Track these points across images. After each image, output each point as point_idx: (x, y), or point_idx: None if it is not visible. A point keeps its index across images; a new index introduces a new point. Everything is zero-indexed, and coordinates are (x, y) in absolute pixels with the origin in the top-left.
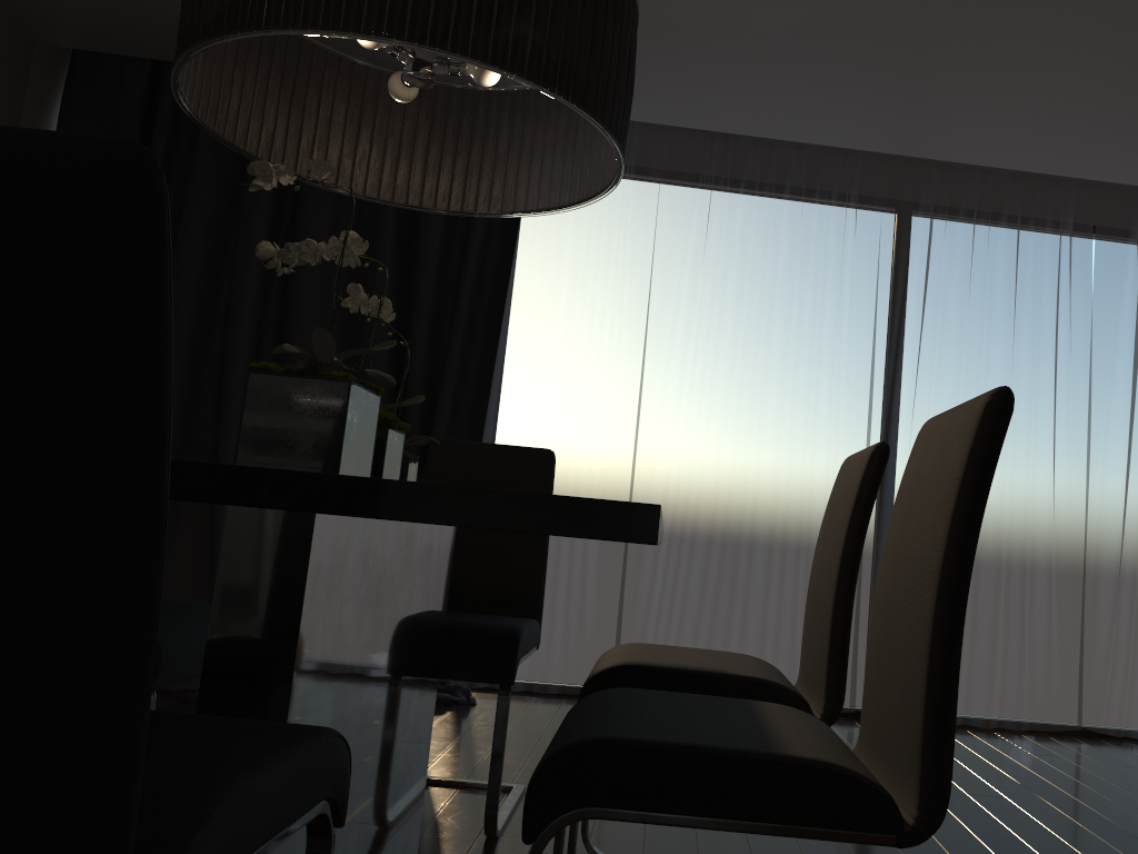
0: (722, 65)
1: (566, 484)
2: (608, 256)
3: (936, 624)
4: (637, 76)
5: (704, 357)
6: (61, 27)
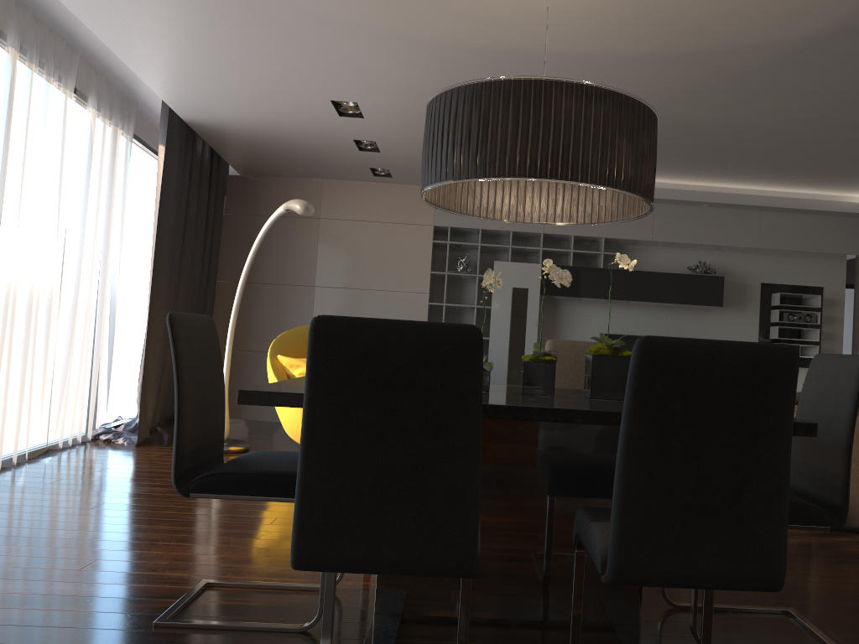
0: None
1: None
2: None
3: None
4: None
5: None
6: None
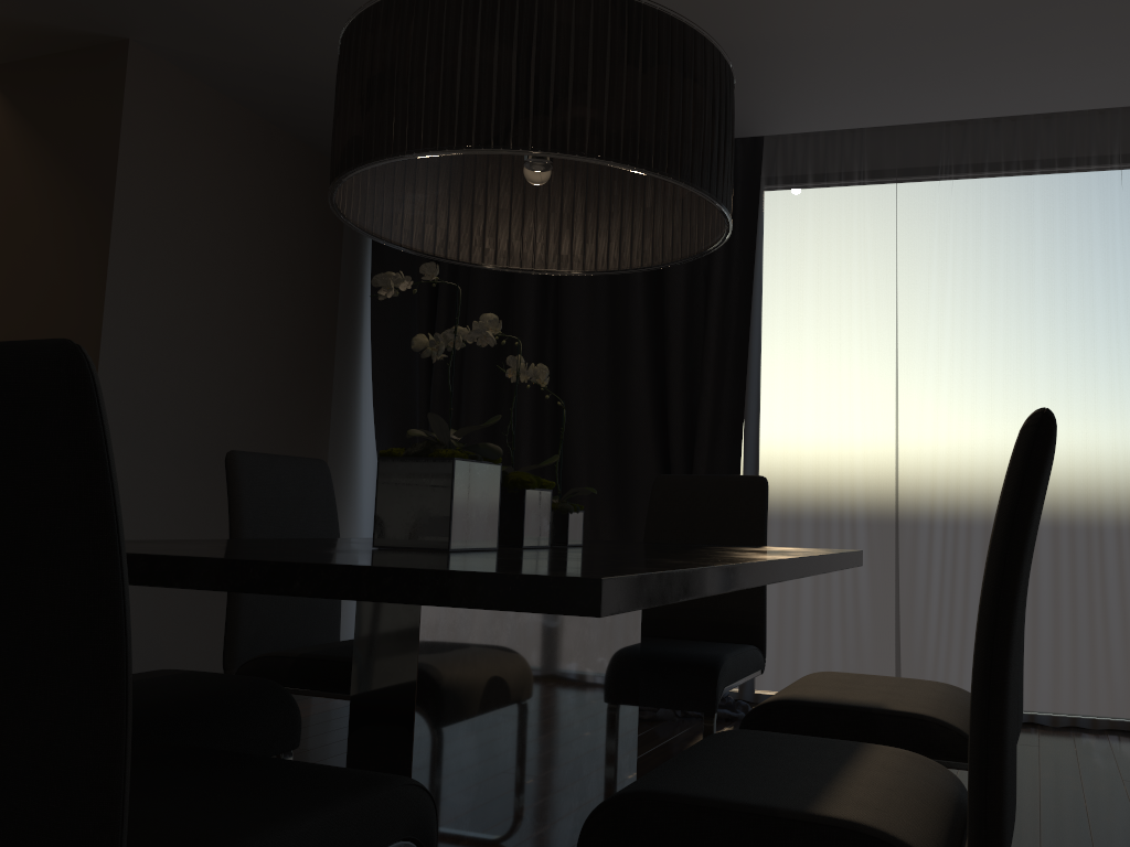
0: (923, 56)
1: (829, 498)
2: (849, 266)
3: (974, 676)
4: (841, 86)
5: (960, 355)
6: None
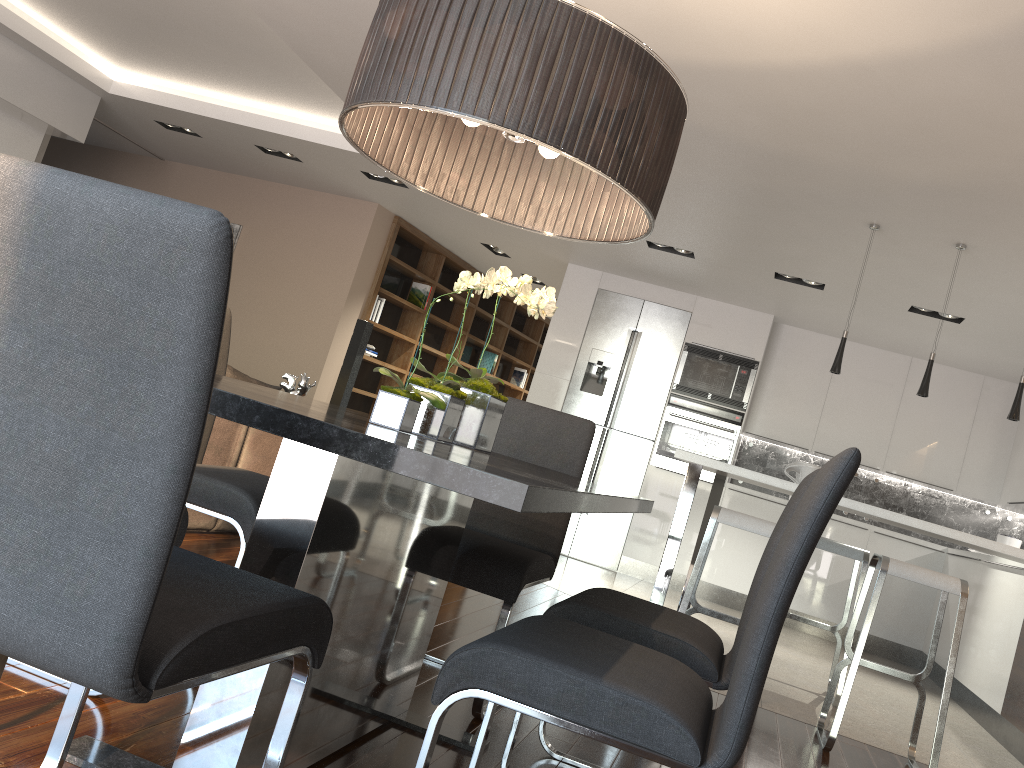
0: None
1: None
2: None
3: None
4: None
5: None
6: None
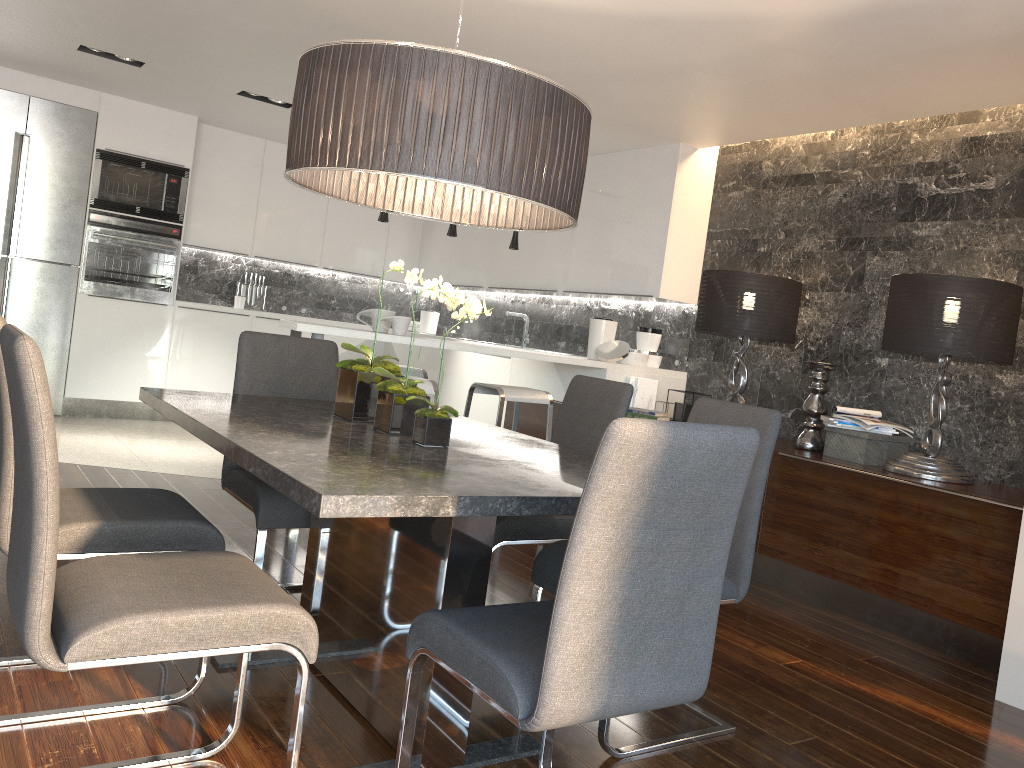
0: None
1: None
2: None
3: None
4: None
5: None
6: None
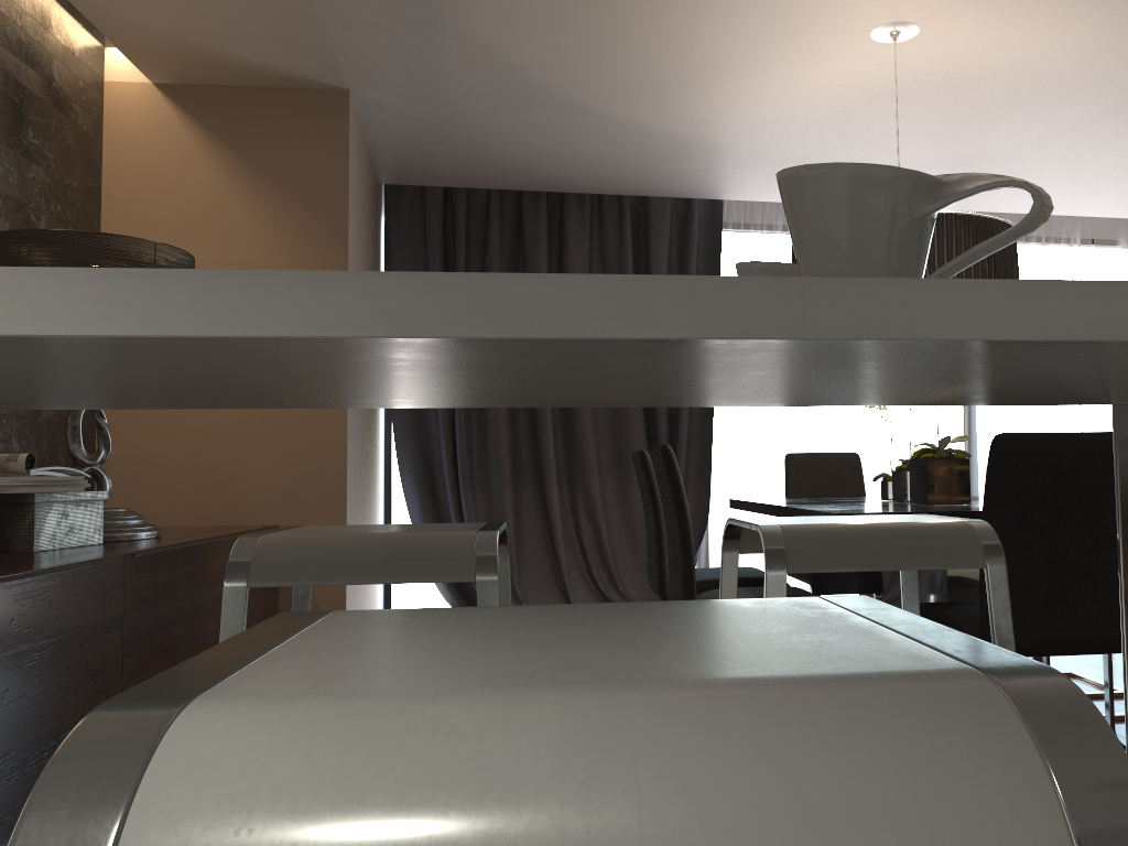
0: None
1: (763, 461)
2: None
3: None
4: None
5: None
6: (413, 175)
